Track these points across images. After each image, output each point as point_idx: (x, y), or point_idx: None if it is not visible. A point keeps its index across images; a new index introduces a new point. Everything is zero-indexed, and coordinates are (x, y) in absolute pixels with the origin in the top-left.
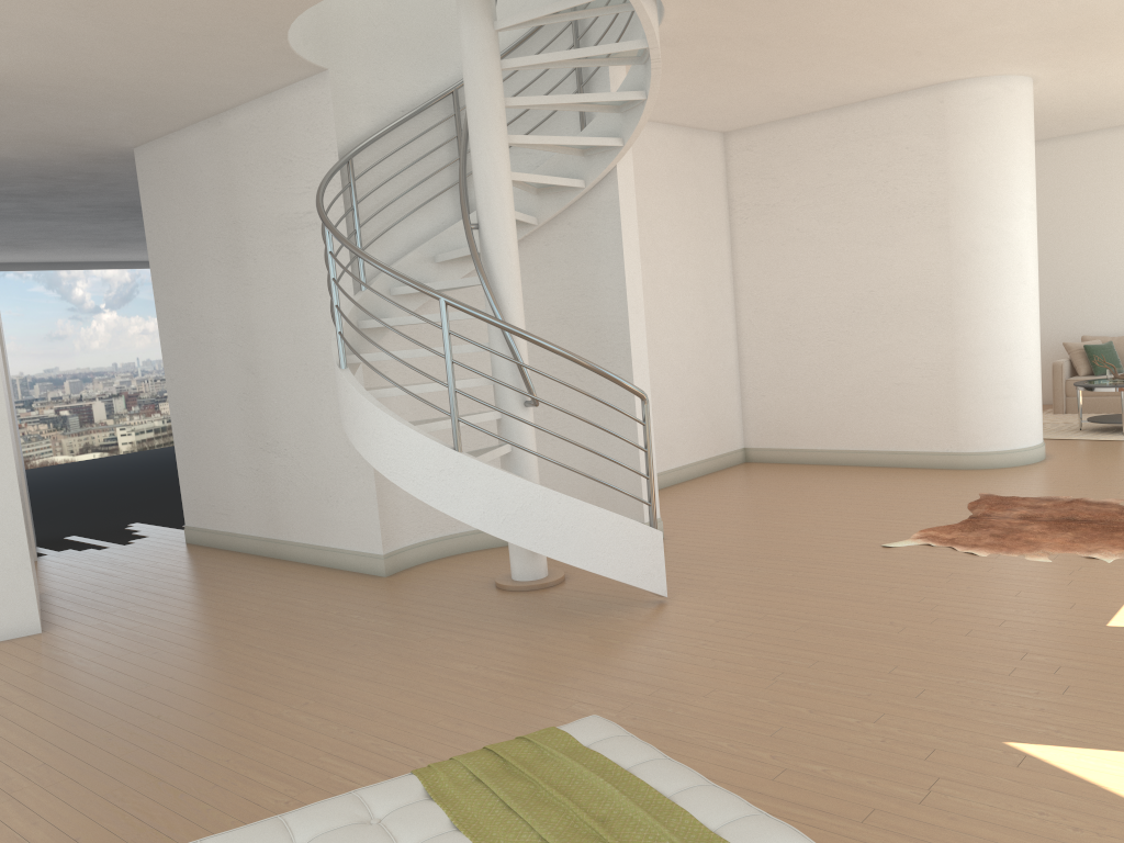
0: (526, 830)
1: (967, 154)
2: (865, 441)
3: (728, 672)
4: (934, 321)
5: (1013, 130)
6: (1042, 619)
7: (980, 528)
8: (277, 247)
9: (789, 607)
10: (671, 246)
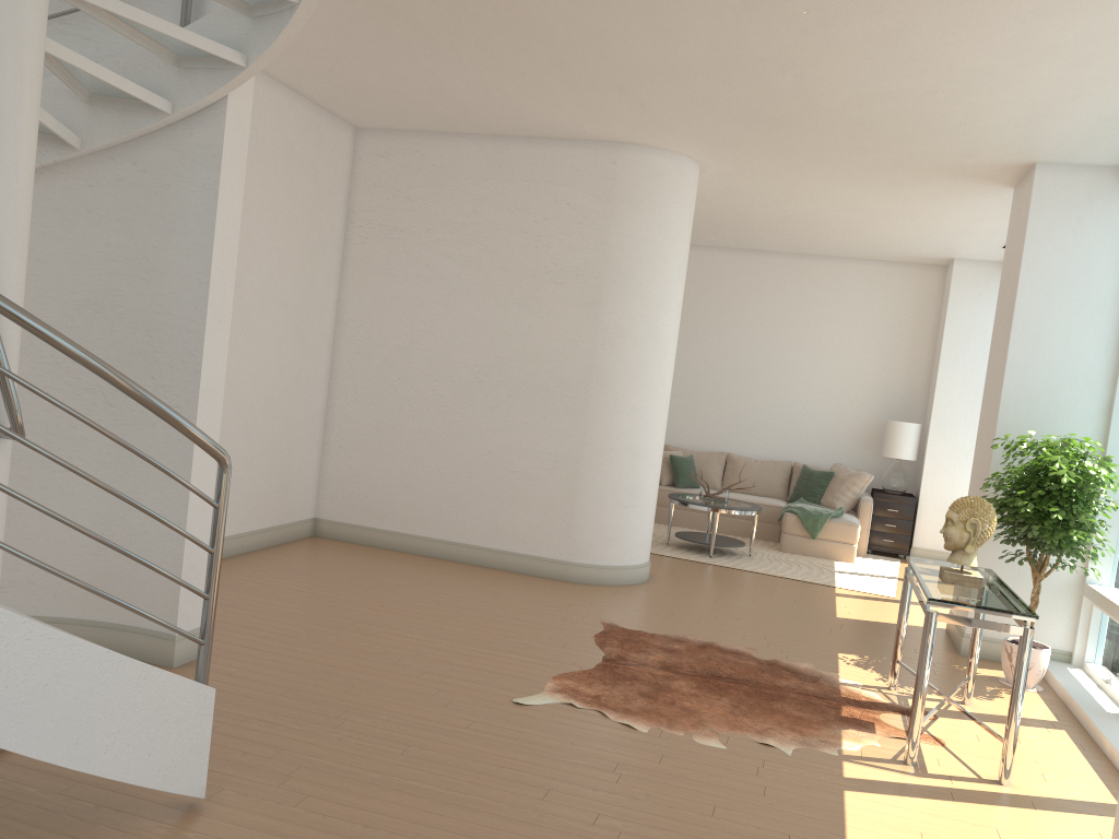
0: None
1: (631, 228)
2: (465, 533)
3: None
4: (567, 406)
5: (678, 215)
6: None
7: (623, 680)
8: None
9: (409, 829)
10: (269, 246)
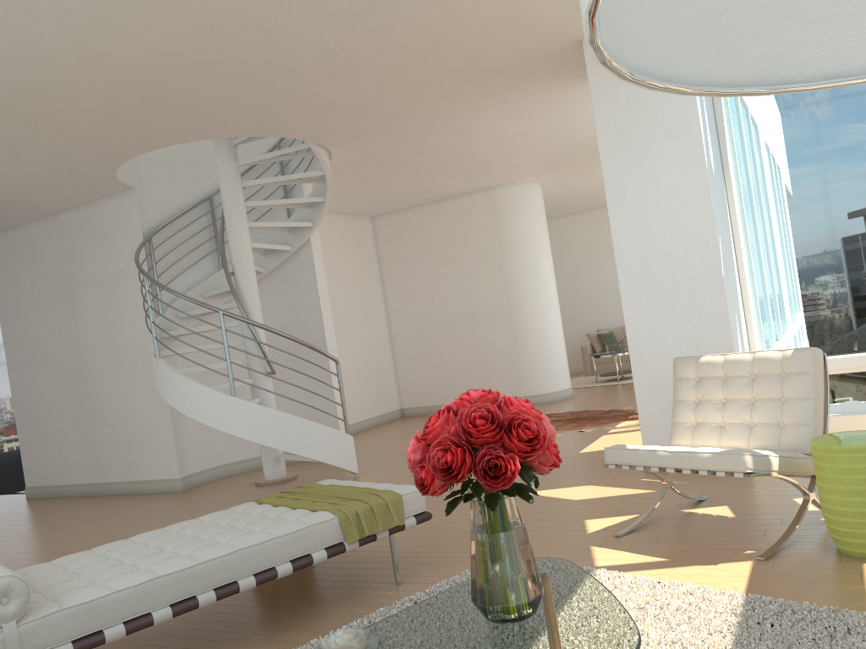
0: (306, 501)
1: (509, 225)
2: None
3: None
4: (503, 320)
5: (533, 211)
6: None
7: None
8: (99, 293)
9: None
10: (345, 285)
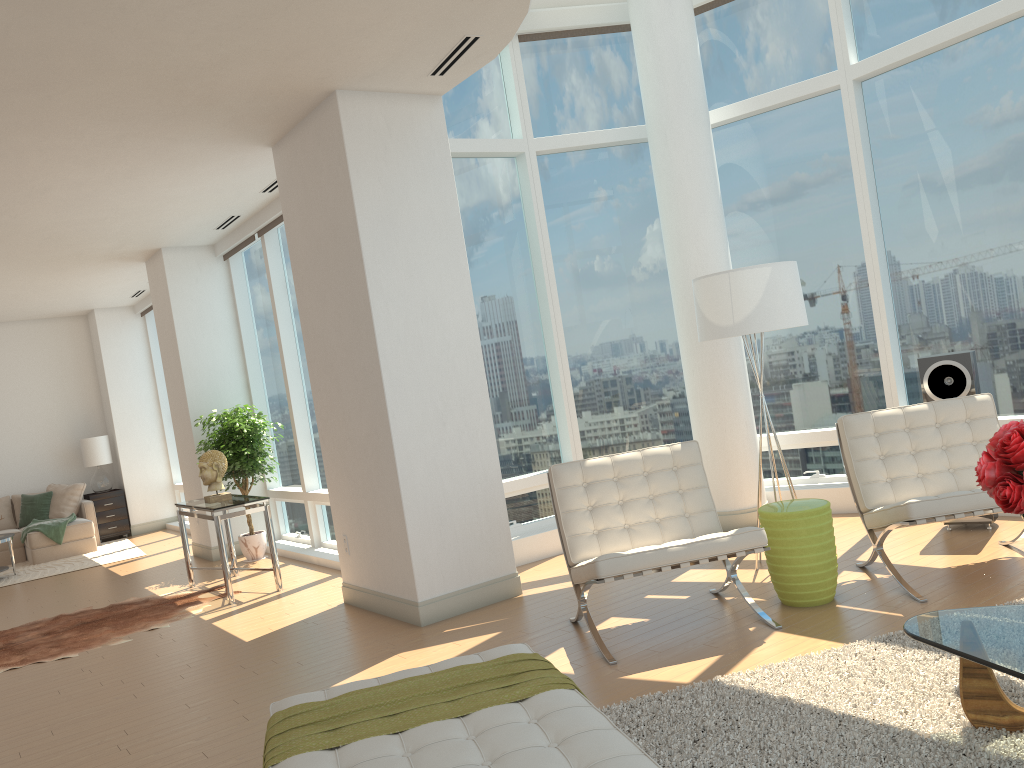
0: (434, 706)
1: None
2: None
3: (72, 767)
4: None
5: None
6: (207, 654)
7: (27, 649)
8: None
9: (3, 732)
10: None
